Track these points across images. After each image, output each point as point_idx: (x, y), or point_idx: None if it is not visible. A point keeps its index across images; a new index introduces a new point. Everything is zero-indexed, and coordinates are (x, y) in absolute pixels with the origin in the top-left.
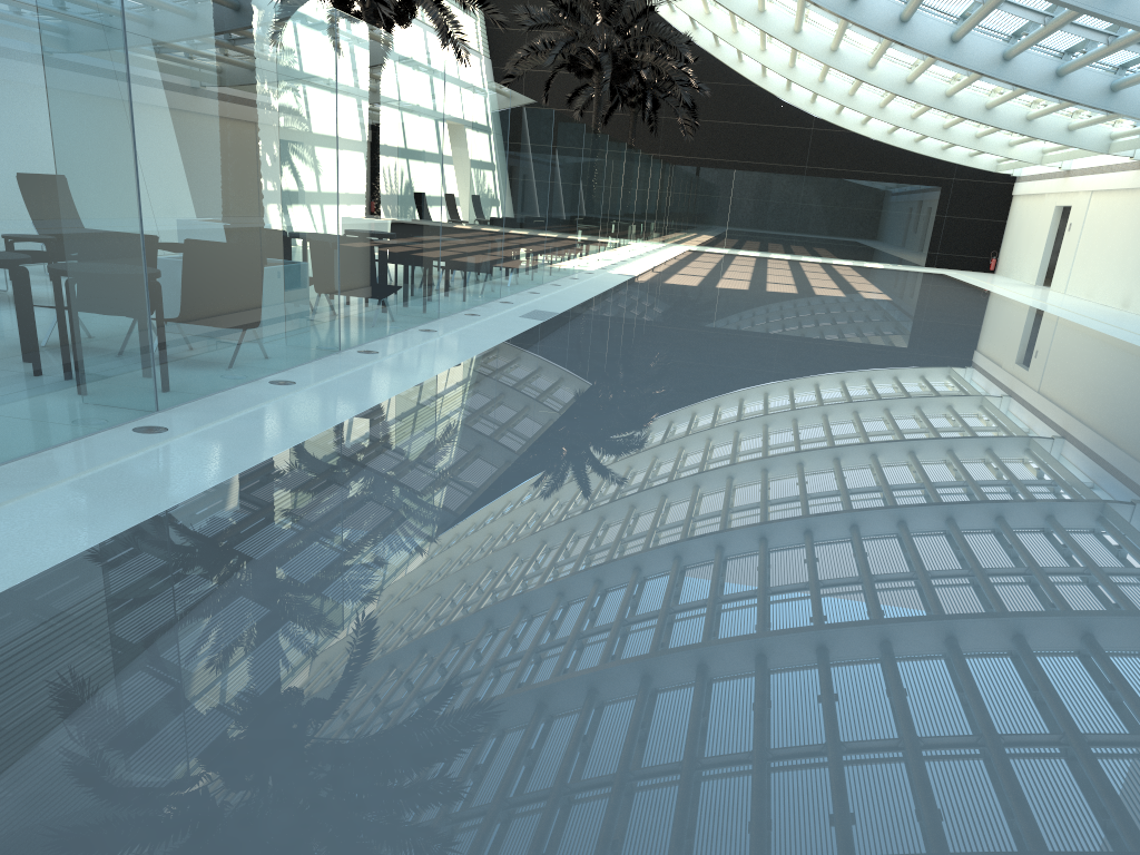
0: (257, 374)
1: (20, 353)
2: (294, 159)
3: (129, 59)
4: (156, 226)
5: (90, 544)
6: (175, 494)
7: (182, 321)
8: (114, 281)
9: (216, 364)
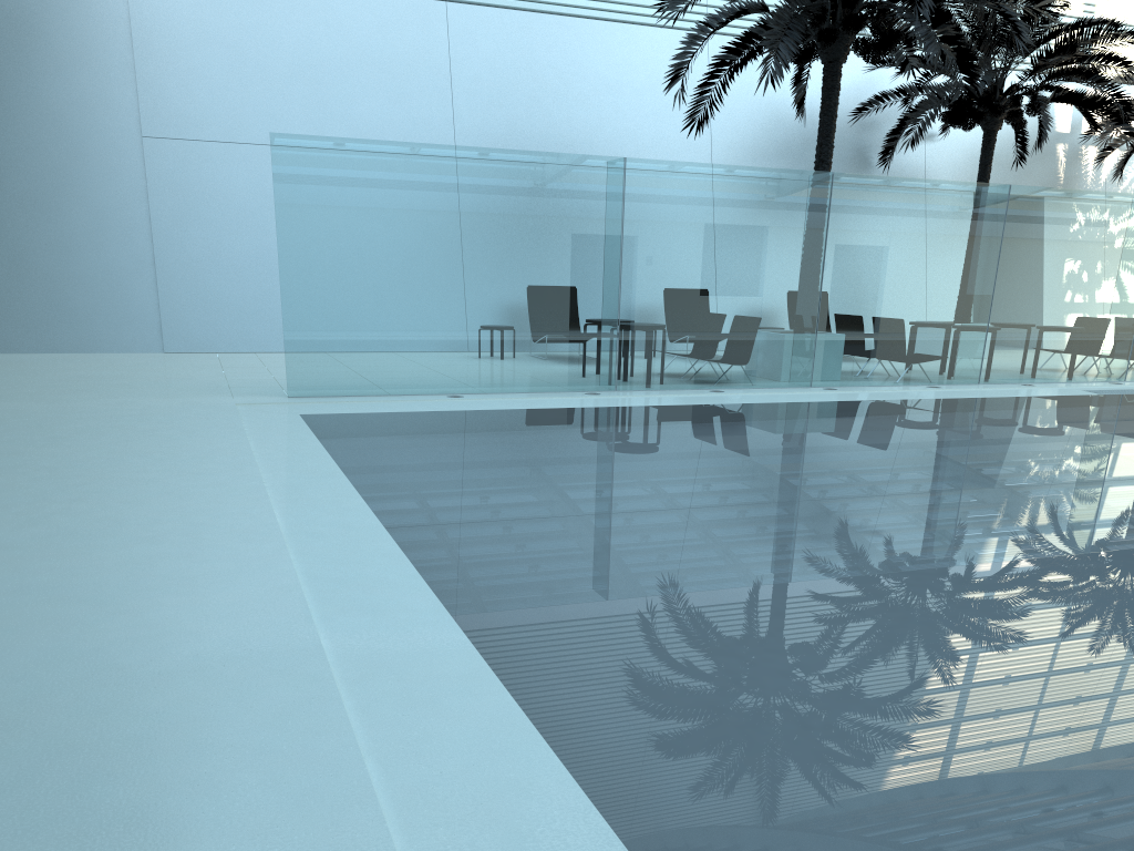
0: (709, 386)
1: (530, 348)
2: (768, 264)
3: (624, 222)
4: (630, 299)
5: (475, 409)
6: (538, 407)
7: (643, 347)
8: (594, 323)
9: (669, 374)
